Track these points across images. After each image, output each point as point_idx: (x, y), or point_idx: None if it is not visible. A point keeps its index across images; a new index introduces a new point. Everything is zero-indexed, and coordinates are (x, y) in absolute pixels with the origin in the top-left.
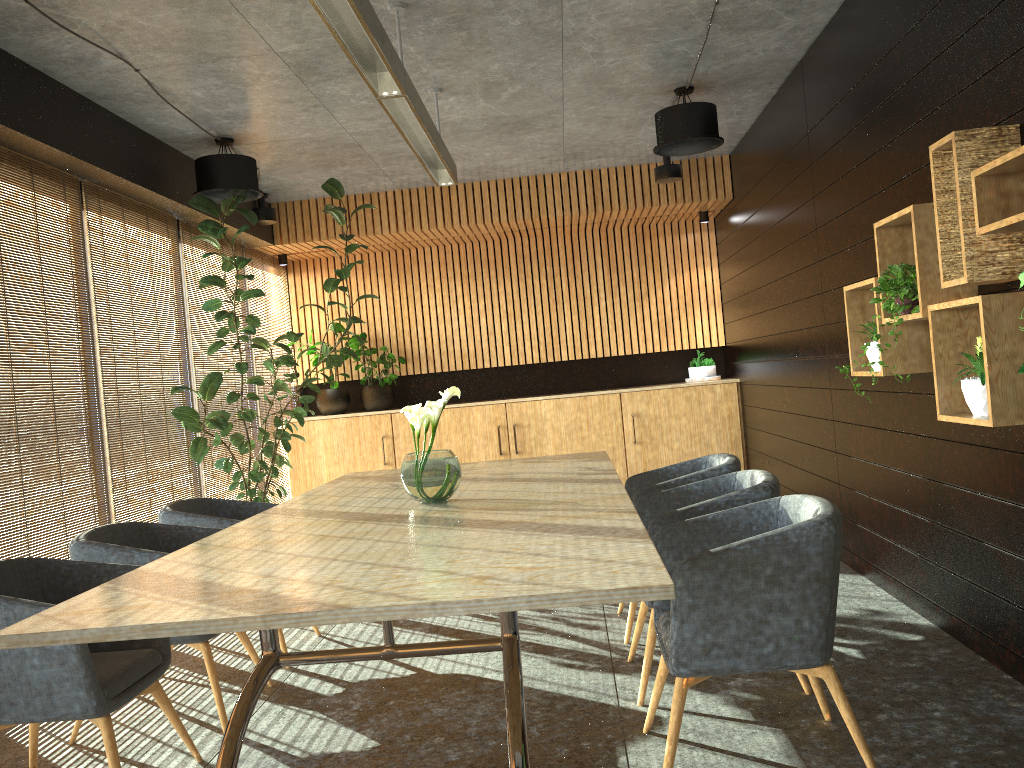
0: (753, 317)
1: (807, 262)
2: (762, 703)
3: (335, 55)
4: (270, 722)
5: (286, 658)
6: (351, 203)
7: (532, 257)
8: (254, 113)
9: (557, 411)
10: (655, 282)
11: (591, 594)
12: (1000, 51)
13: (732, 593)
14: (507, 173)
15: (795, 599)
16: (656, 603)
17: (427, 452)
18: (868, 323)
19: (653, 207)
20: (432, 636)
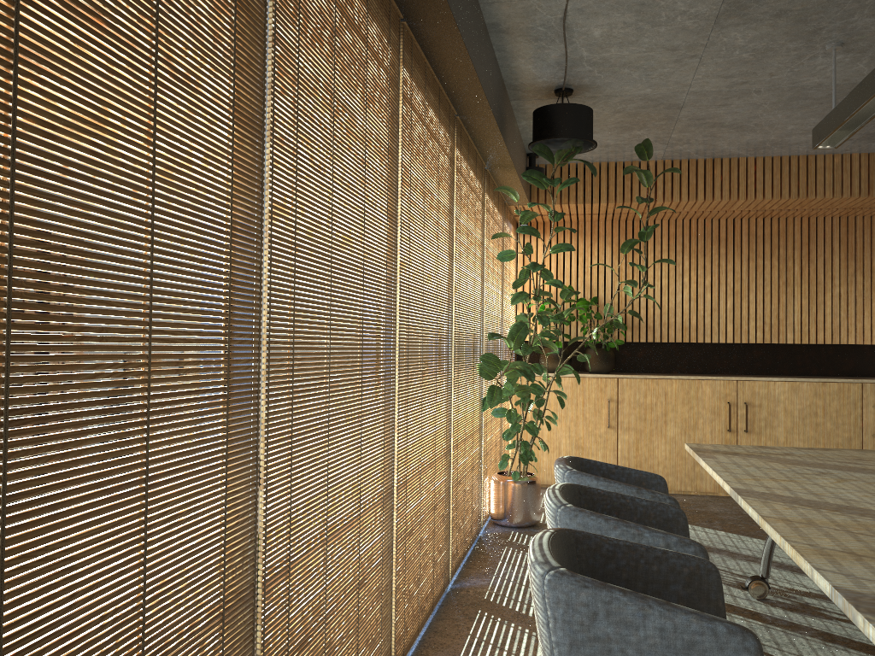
0: None
1: None
2: None
3: None
4: None
5: None
6: (611, 170)
7: (765, 238)
8: (624, 61)
9: (792, 394)
10: None
11: None
12: None
13: None
14: (782, 150)
15: None
16: None
17: None
18: None
19: None
20: (838, 647)
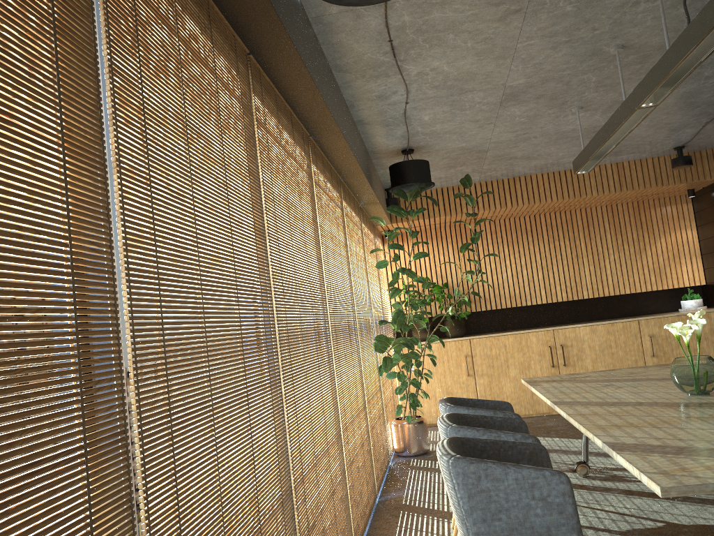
0: None
1: None
2: None
3: (540, 86)
4: None
5: None
6: (445, 193)
7: (558, 226)
8: (446, 130)
9: (592, 334)
10: (649, 240)
11: None
12: None
13: None
14: (559, 167)
15: None
16: None
17: (698, 357)
18: None
19: (663, 187)
20: (635, 497)
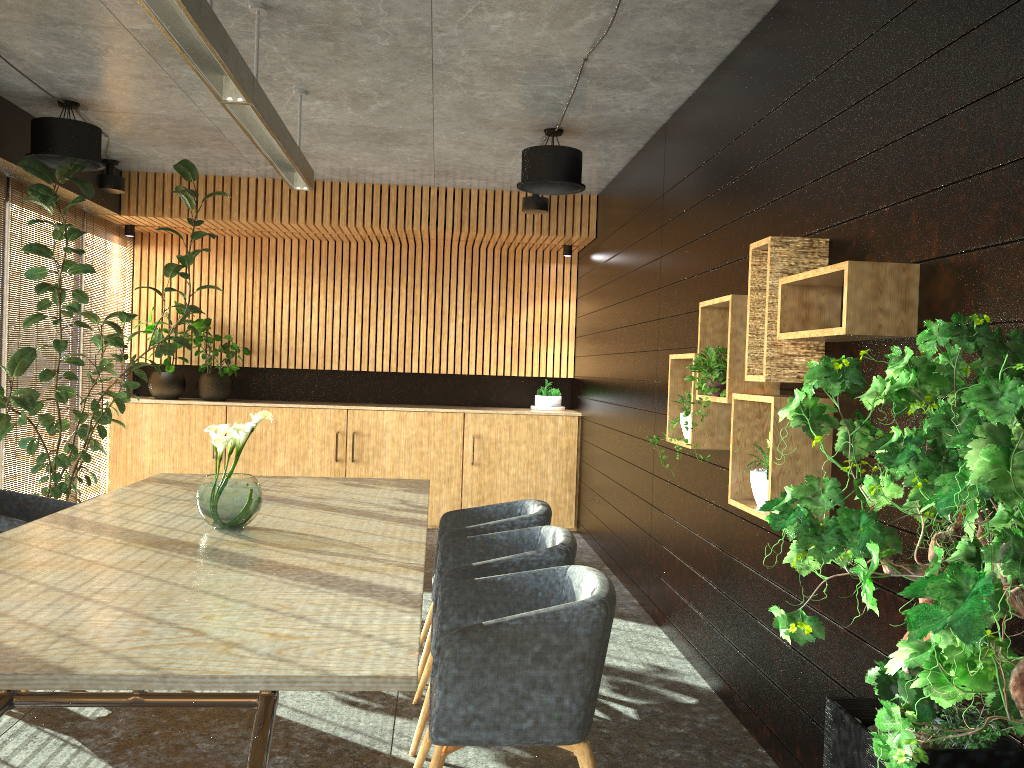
0: (599, 357)
1: (649, 317)
2: (531, 762)
3: None
4: (17, 746)
5: (21, 698)
6: (210, 184)
7: (395, 264)
8: (102, 82)
9: (399, 423)
10: (514, 307)
11: (332, 679)
12: (822, 166)
13: (499, 667)
14: (376, 179)
15: (559, 677)
16: (435, 660)
17: (227, 477)
18: (681, 399)
19: (518, 235)
20: None
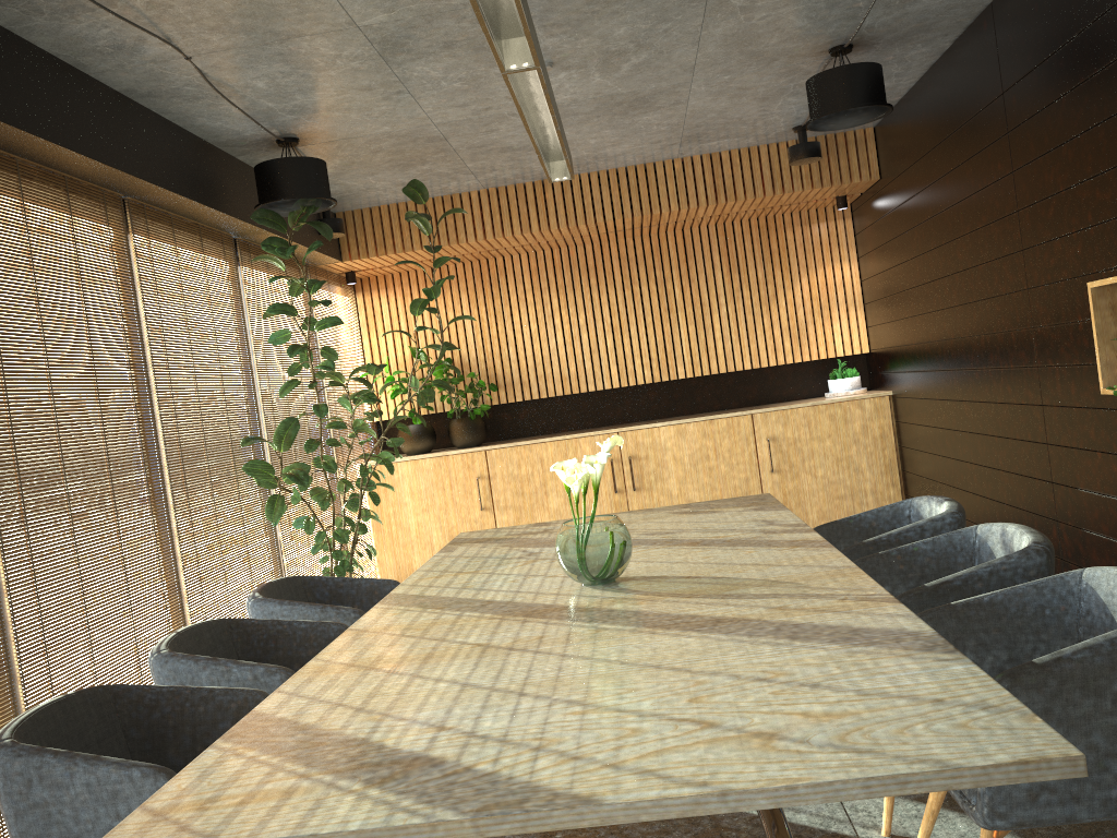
0: (913, 319)
1: (1002, 252)
2: (1049, 830)
3: (429, 26)
4: None
5: None
6: (429, 208)
7: (638, 260)
8: (325, 105)
9: (679, 439)
10: (784, 282)
11: (959, 773)
12: None
13: (1067, 718)
14: (612, 163)
15: None
16: None
17: (590, 521)
18: None
19: (785, 194)
20: None
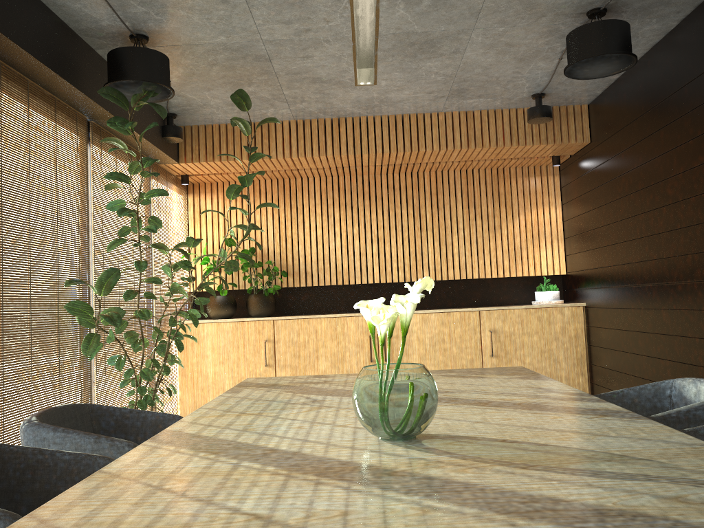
0: (613, 246)
1: None
2: None
3: None
4: None
5: None
6: None
7: (401, 190)
8: None
9: (423, 324)
10: (507, 217)
11: None
12: None
13: None
14: (393, 109)
15: None
16: None
17: (396, 367)
18: None
19: (519, 147)
20: None
